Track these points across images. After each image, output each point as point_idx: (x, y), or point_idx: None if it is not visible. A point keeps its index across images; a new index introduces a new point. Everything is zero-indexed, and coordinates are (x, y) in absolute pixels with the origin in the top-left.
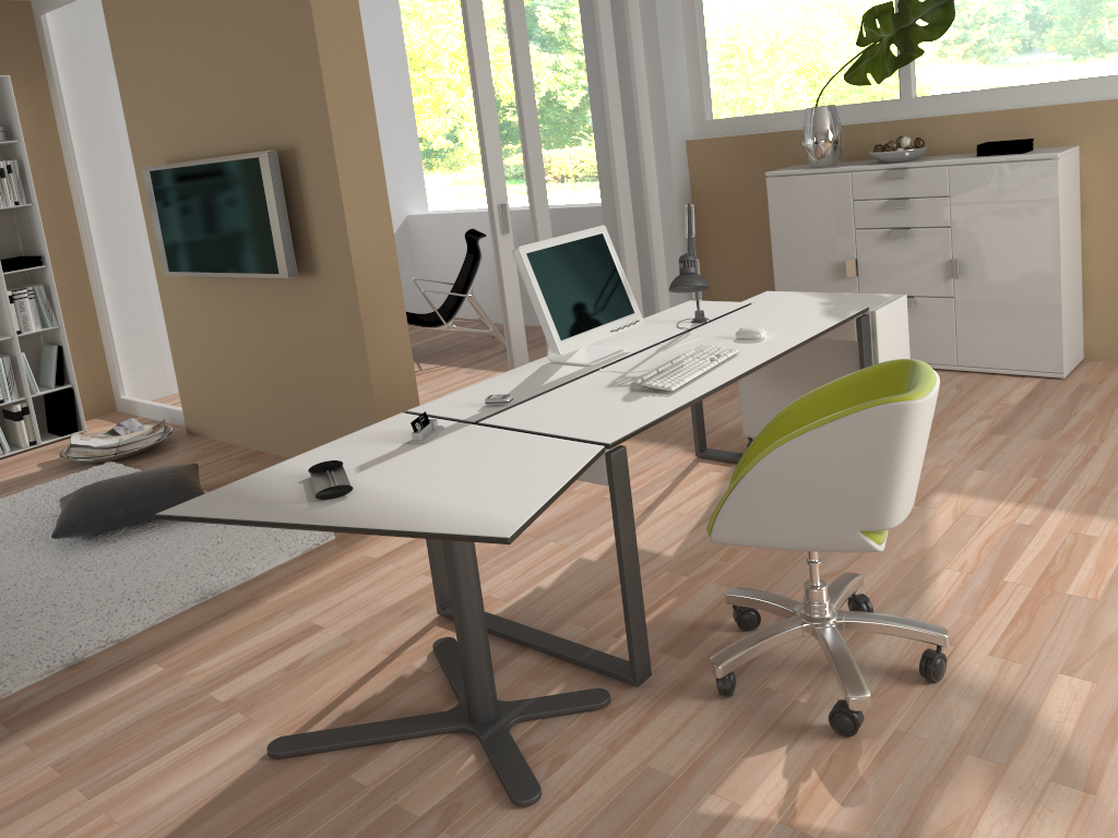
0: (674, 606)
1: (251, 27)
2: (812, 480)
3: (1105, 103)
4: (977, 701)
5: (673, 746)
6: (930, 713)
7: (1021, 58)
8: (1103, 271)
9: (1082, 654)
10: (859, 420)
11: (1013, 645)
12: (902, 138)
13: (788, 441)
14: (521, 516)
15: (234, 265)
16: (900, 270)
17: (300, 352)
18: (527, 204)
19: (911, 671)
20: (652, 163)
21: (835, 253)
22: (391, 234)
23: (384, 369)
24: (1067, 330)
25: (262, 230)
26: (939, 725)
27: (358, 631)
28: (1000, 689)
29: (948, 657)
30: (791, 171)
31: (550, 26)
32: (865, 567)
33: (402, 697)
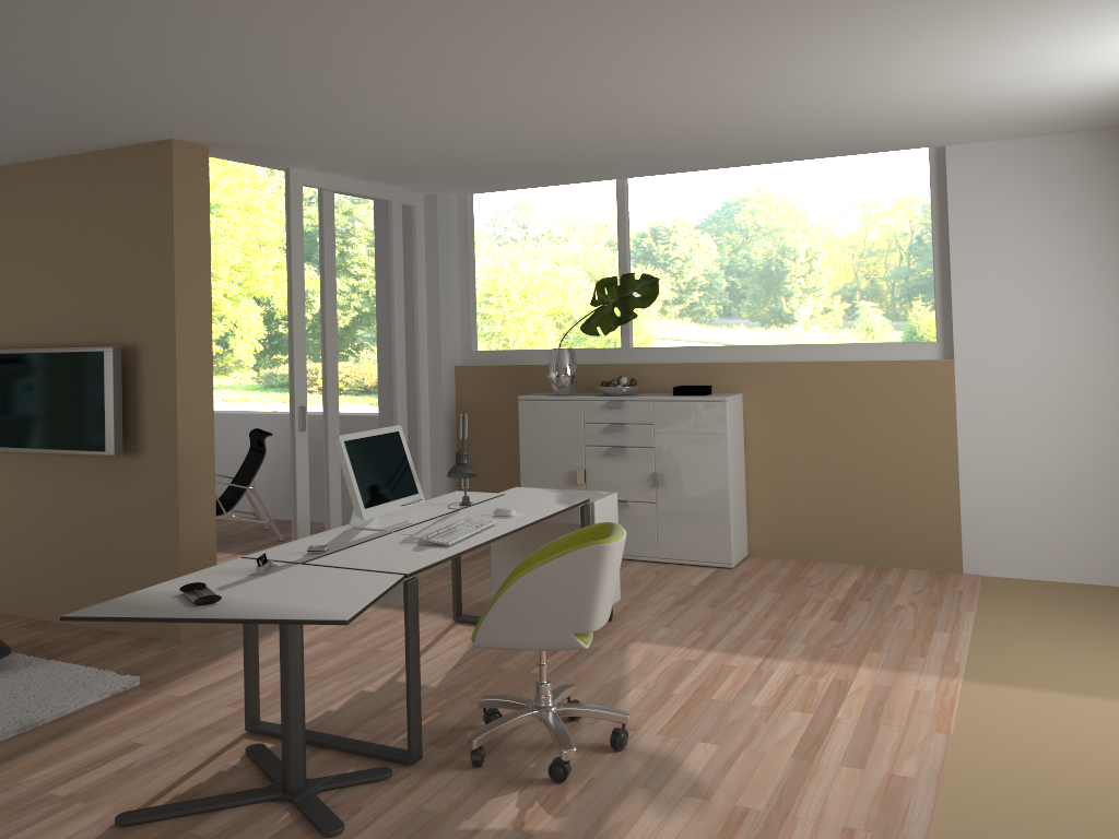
0: (438, 717)
1: (112, 245)
2: (544, 598)
3: (758, 364)
4: (646, 759)
5: (439, 796)
6: (615, 767)
7: (705, 326)
8: (759, 487)
9: (715, 730)
10: (575, 556)
11: (673, 728)
12: (621, 377)
13: (530, 571)
14: (353, 610)
15: (58, 442)
16: (617, 479)
17: (110, 524)
18: (322, 408)
19: (605, 746)
20: (426, 381)
21: (569, 464)
22: (212, 423)
23: (192, 539)
24: (734, 530)
25: (95, 413)
26: (620, 772)
27: (176, 745)
28: (661, 751)
29: (630, 737)
30: (538, 397)
31: (355, 266)
32: (579, 689)
33: (224, 783)
